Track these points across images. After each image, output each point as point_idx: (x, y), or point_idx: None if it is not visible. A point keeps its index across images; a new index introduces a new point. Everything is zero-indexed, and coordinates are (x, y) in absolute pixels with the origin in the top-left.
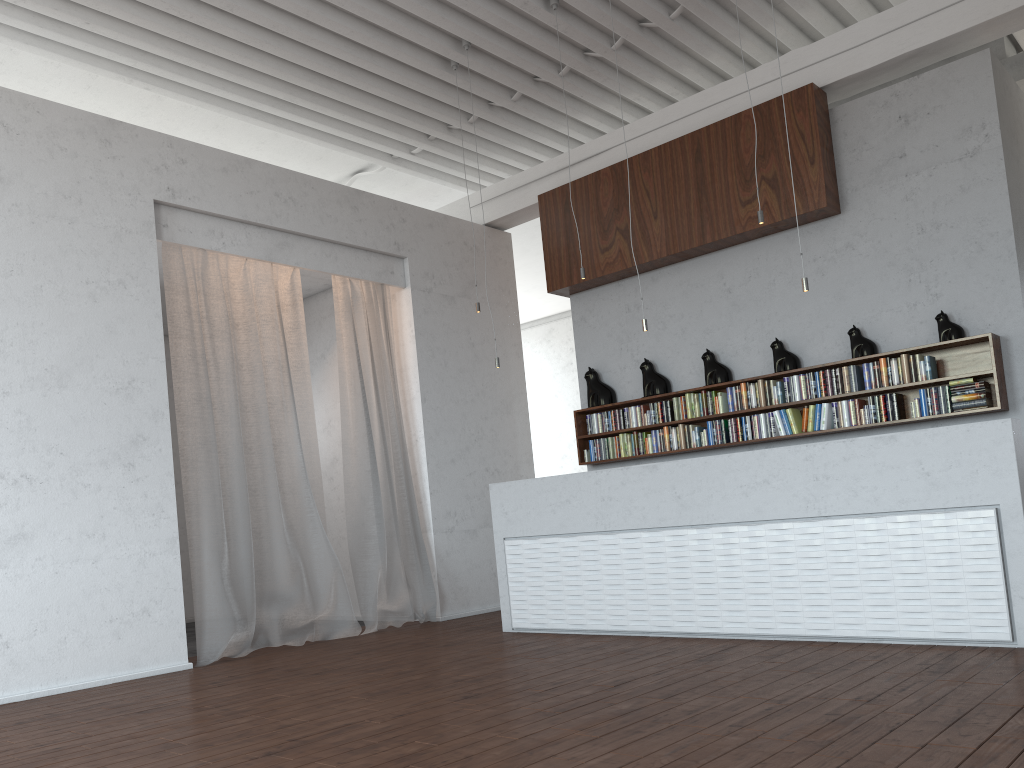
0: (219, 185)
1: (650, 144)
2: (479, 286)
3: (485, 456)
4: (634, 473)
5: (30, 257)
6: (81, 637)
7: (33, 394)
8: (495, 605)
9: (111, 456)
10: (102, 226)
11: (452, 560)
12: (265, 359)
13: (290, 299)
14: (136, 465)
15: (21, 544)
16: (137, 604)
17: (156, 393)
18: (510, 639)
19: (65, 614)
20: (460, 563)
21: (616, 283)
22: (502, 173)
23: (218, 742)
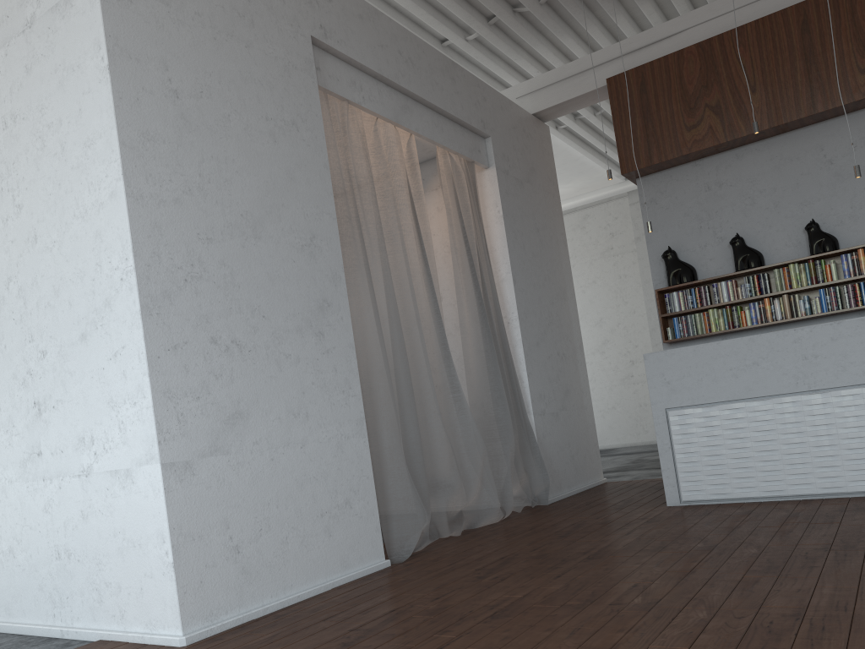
0: (358, 32)
1: (733, 23)
2: (536, 173)
3: (555, 340)
4: (849, 327)
5: (216, 79)
6: (299, 536)
7: (233, 243)
8: (576, 487)
9: (304, 323)
10: (273, 56)
11: (547, 443)
12: (402, 228)
13: (408, 168)
14: (325, 334)
15: (239, 425)
16: (340, 495)
17: (332, 254)
18: (708, 511)
19: (284, 509)
20: (552, 446)
21: (692, 163)
22: (533, 69)
23: (774, 645)
